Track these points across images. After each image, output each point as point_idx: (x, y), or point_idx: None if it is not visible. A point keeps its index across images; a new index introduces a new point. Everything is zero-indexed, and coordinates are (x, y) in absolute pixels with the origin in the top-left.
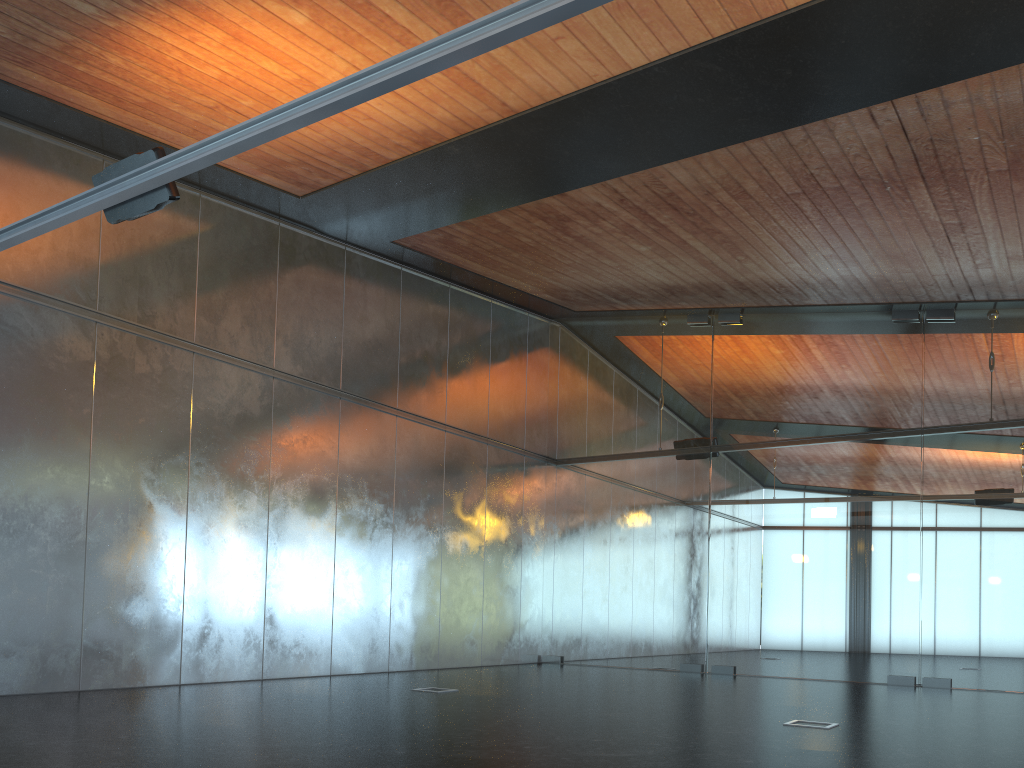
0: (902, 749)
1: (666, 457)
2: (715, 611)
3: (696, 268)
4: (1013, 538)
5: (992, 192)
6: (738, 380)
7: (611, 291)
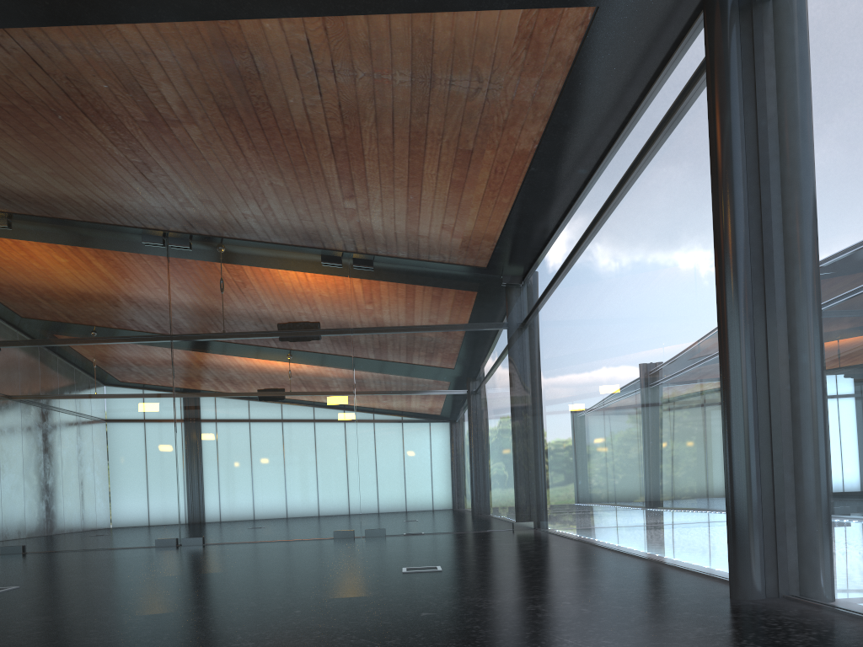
0: (30, 601)
1: None
2: (1, 496)
3: None
4: (241, 424)
5: (151, 139)
6: (10, 281)
7: None
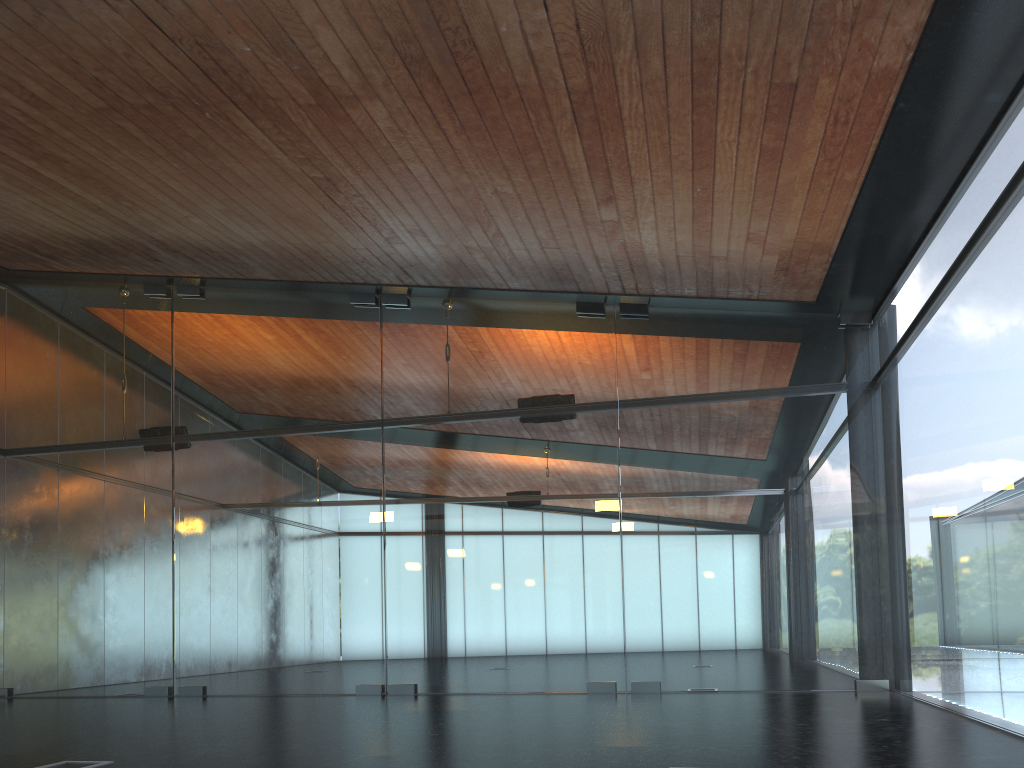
0: None
1: (125, 447)
2: (182, 624)
3: (89, 215)
4: (467, 534)
5: (326, 136)
6: (200, 361)
7: (21, 242)
